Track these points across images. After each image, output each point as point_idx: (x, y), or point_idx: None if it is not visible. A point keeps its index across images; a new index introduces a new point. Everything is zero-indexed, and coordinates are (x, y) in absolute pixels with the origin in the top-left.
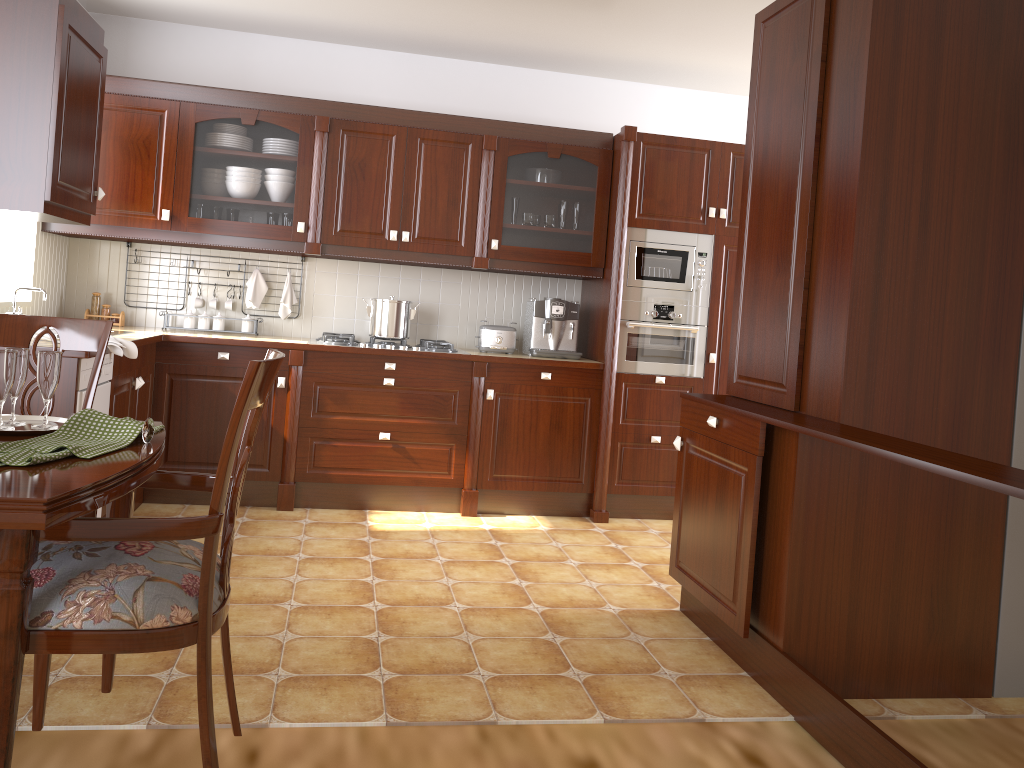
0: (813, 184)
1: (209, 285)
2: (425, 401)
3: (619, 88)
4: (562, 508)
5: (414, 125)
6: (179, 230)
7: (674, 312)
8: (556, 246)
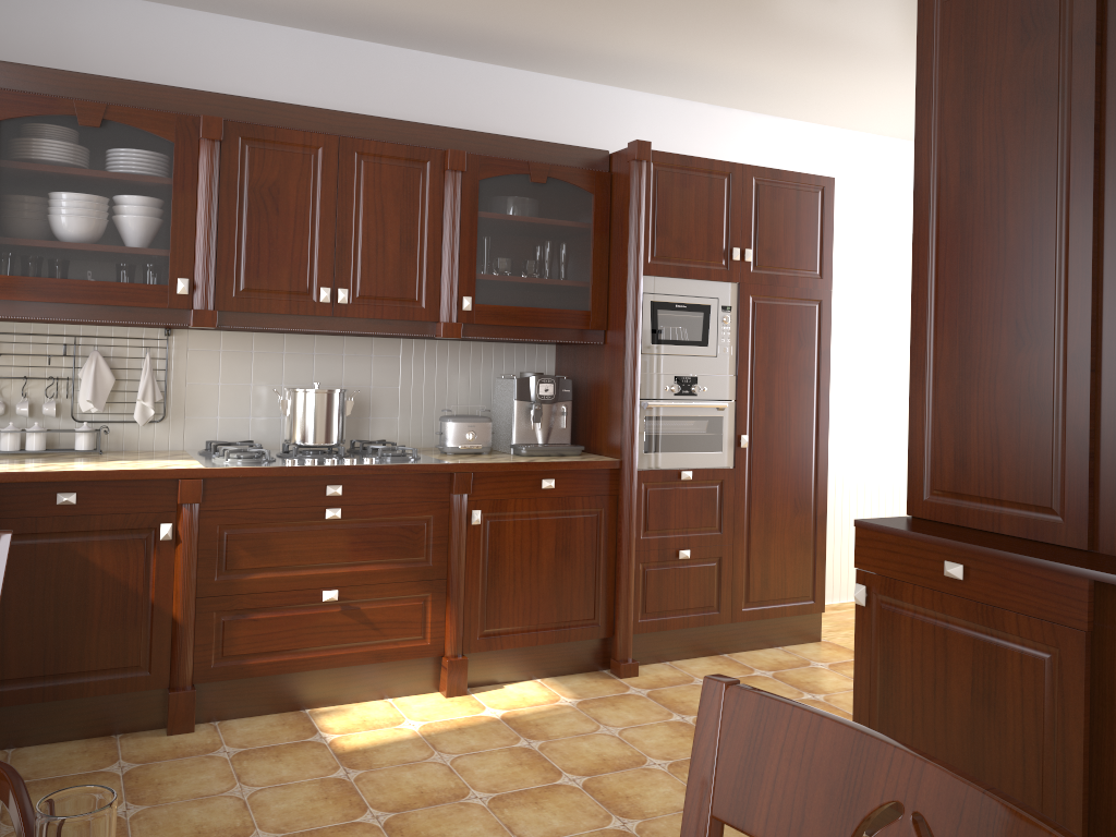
0: (1095, 220)
1: (14, 379)
2: (386, 536)
3: (590, 93)
4: (574, 663)
5: (348, 133)
6: None
7: (698, 385)
8: (546, 303)
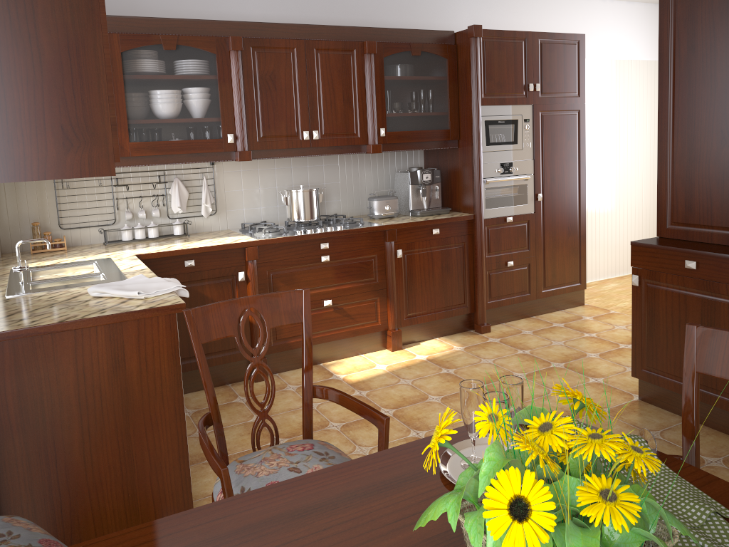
0: None
1: (134, 198)
2: (353, 268)
3: None
4: (454, 328)
5: (308, 37)
6: (123, 156)
7: (513, 167)
8: (425, 127)
